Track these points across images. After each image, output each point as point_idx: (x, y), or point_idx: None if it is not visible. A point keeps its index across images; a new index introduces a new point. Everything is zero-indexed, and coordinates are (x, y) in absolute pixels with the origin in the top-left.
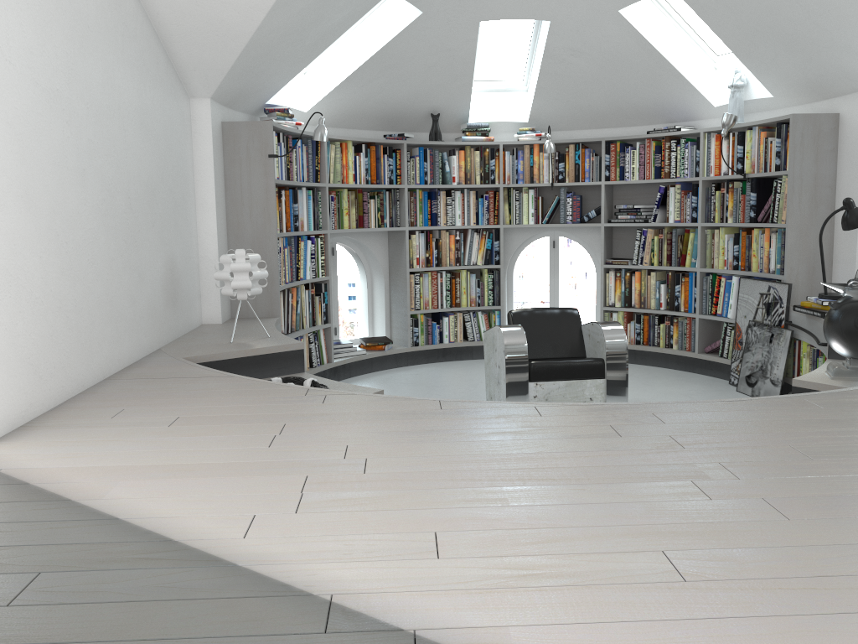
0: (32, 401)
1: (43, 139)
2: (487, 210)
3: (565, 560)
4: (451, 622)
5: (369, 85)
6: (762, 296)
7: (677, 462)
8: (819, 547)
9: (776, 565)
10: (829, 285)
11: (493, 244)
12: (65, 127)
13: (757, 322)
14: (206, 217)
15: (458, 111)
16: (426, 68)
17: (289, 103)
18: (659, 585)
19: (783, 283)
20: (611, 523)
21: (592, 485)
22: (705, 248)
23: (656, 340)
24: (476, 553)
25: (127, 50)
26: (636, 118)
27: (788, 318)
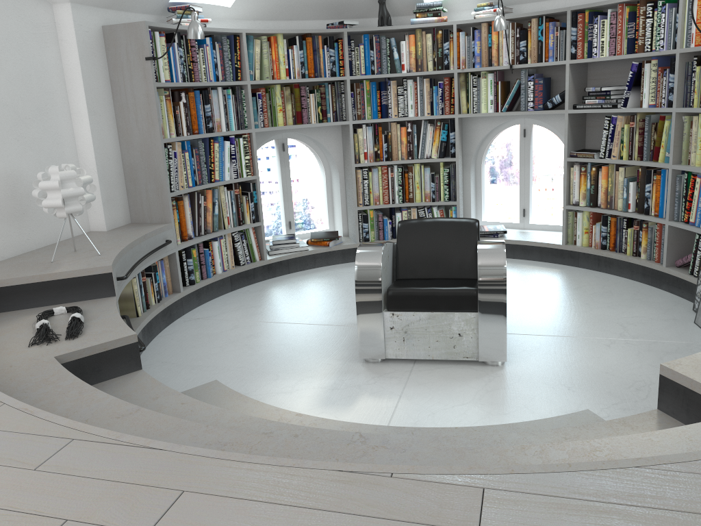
0: None
1: None
2: (441, 98)
3: None
4: None
5: None
6: None
7: None
8: None
9: None
10: None
11: (449, 135)
12: None
13: None
14: (81, 126)
15: None
16: None
17: None
18: None
19: None
20: None
21: None
22: (681, 140)
23: (623, 246)
24: None
25: None
26: None
27: None
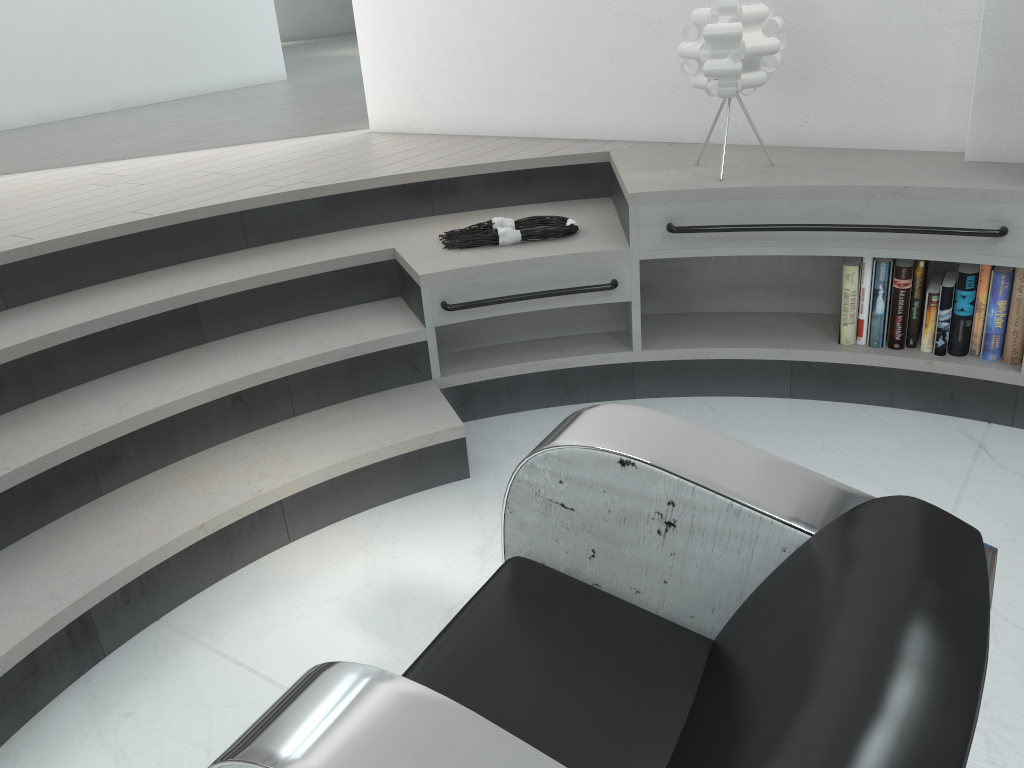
0: (417, 119)
1: None
2: None
3: None
4: None
5: None
6: None
7: None
8: None
9: None
10: None
11: None
12: None
13: None
14: None
15: None
16: None
17: None
18: None
19: None
20: None
21: None
22: None
23: None
24: None
25: None
26: None
27: None
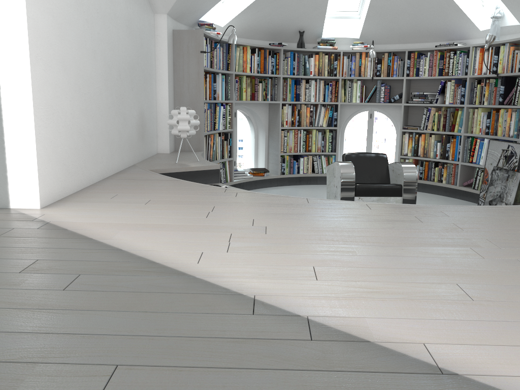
0: (64, 186)
1: (72, 29)
2: (330, 92)
3: (396, 285)
4: (329, 313)
5: (262, 11)
6: (504, 151)
7: (460, 237)
8: None
9: None
10: None
11: (333, 114)
12: (85, 23)
13: (499, 167)
14: (162, 88)
15: (316, 30)
16: (297, 1)
17: (213, 20)
18: (456, 302)
19: (518, 143)
20: (422, 267)
21: (408, 247)
22: (467, 121)
23: (432, 177)
24: (340, 278)
25: None
26: (428, 37)
27: (519, 165)
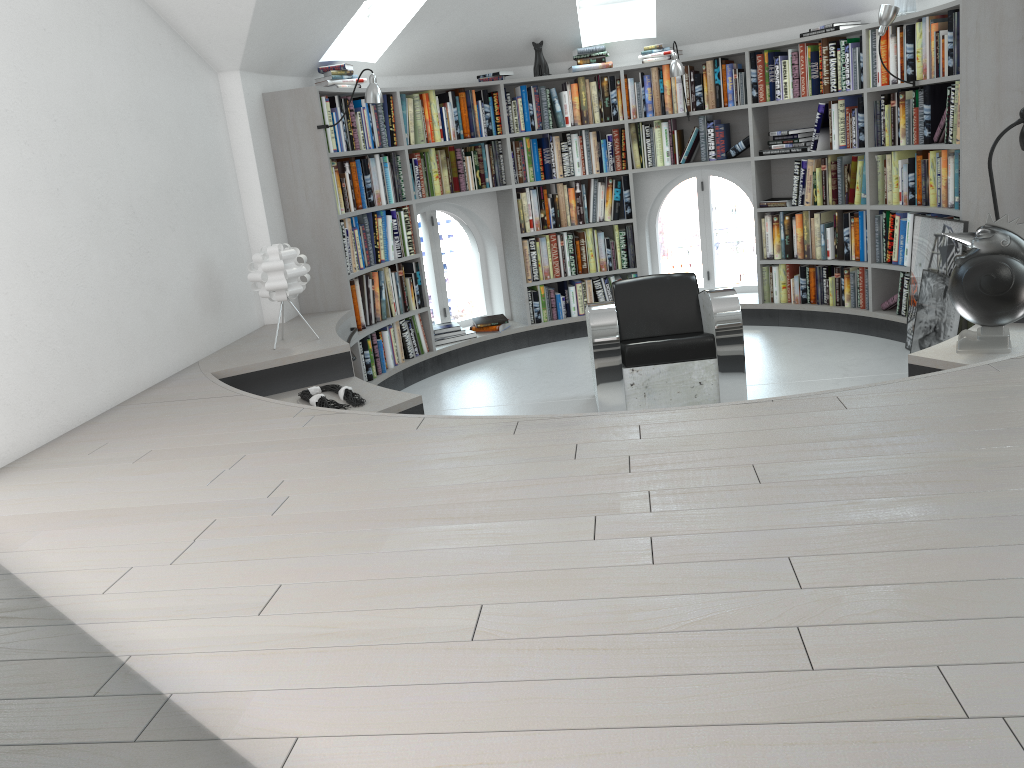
0: (14, 441)
1: None
2: (611, 153)
3: (376, 616)
4: (210, 686)
5: (446, 20)
6: (937, 238)
7: (603, 491)
8: (649, 599)
9: (581, 621)
10: (952, 236)
11: (623, 194)
12: (24, 149)
13: (931, 271)
14: (253, 206)
15: (566, 35)
16: None
17: (351, 56)
18: (440, 645)
19: (958, 222)
20: (461, 572)
21: (486, 524)
22: (876, 179)
23: (825, 296)
24: (298, 608)
25: (109, 41)
26: (789, 17)
27: None
